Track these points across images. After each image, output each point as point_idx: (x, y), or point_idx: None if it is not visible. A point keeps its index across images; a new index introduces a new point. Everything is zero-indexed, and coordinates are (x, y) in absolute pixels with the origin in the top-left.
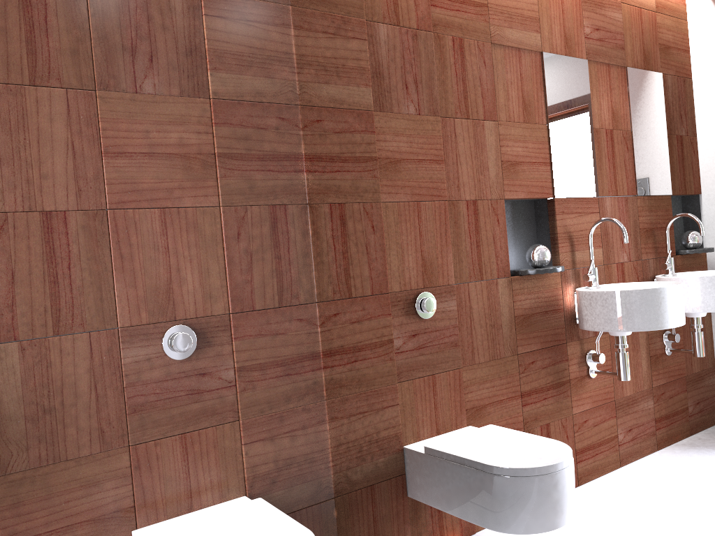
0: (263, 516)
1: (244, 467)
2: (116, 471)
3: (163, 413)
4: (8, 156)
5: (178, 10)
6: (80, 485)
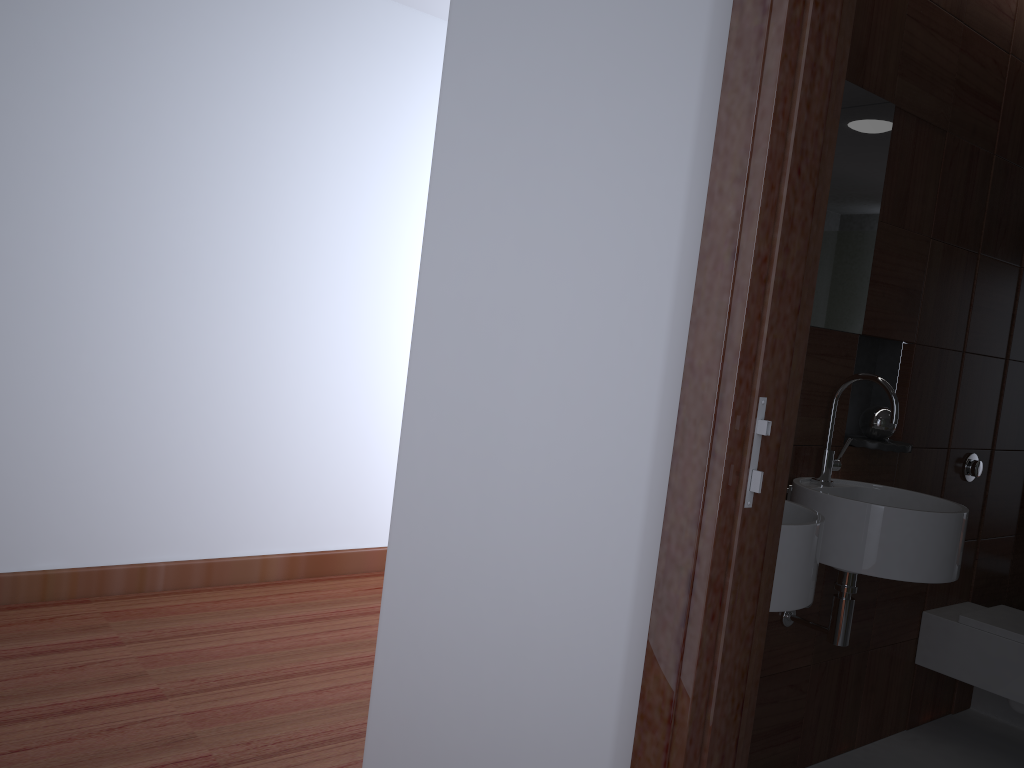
0: None
1: (973, 578)
2: None
3: None
4: (937, 302)
5: (1023, 191)
6: None
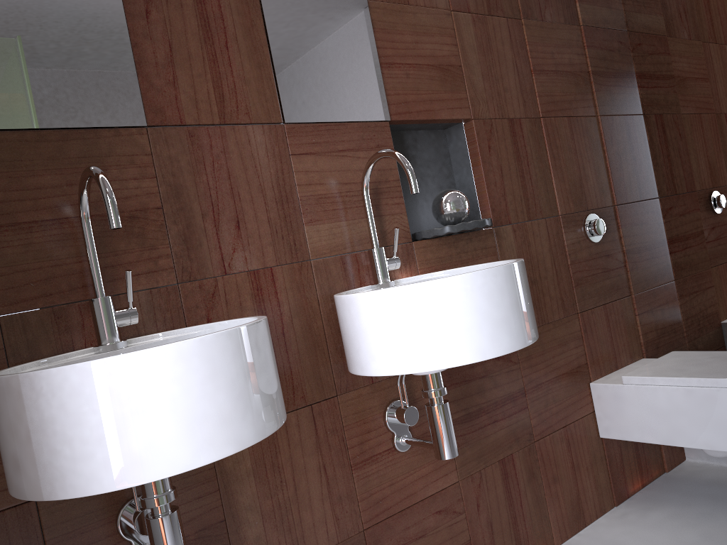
0: (705, 355)
1: (640, 334)
2: (574, 334)
3: (592, 287)
4: (485, 73)
5: None
6: (557, 344)
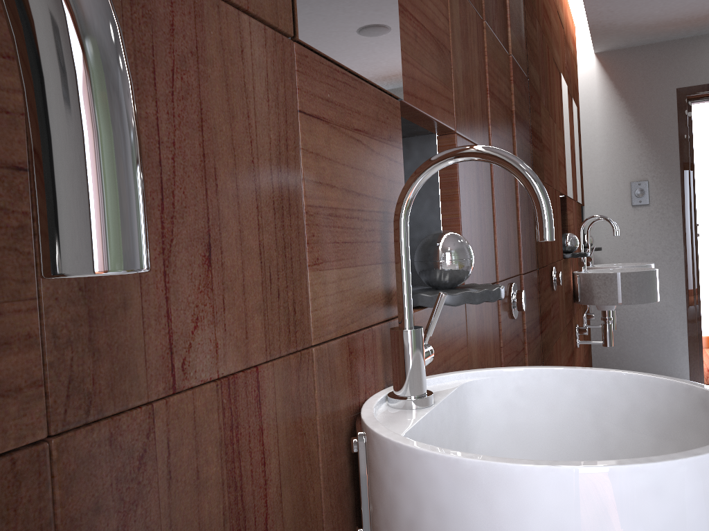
0: None
1: None
2: None
3: None
4: (464, 74)
5: None
6: None
